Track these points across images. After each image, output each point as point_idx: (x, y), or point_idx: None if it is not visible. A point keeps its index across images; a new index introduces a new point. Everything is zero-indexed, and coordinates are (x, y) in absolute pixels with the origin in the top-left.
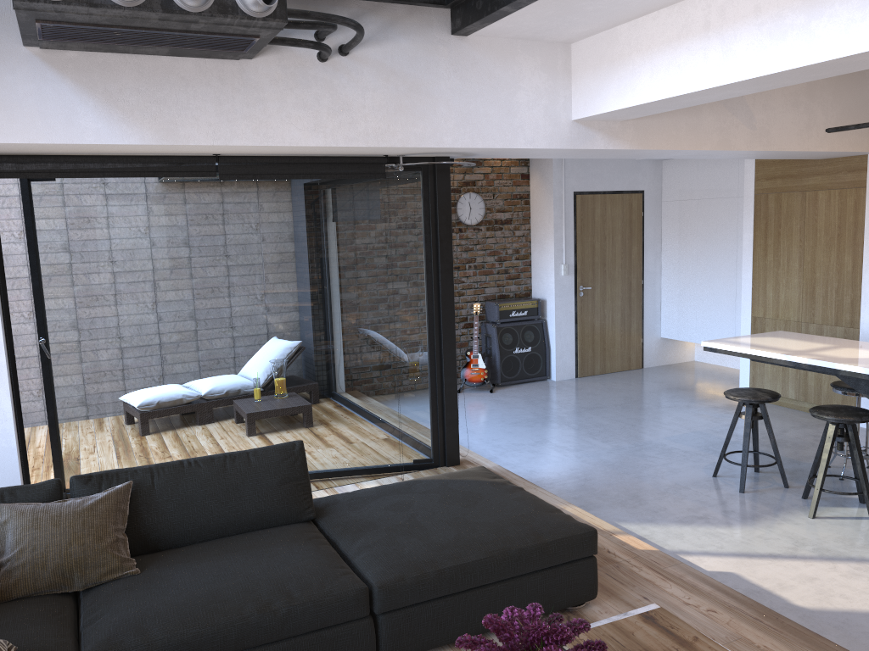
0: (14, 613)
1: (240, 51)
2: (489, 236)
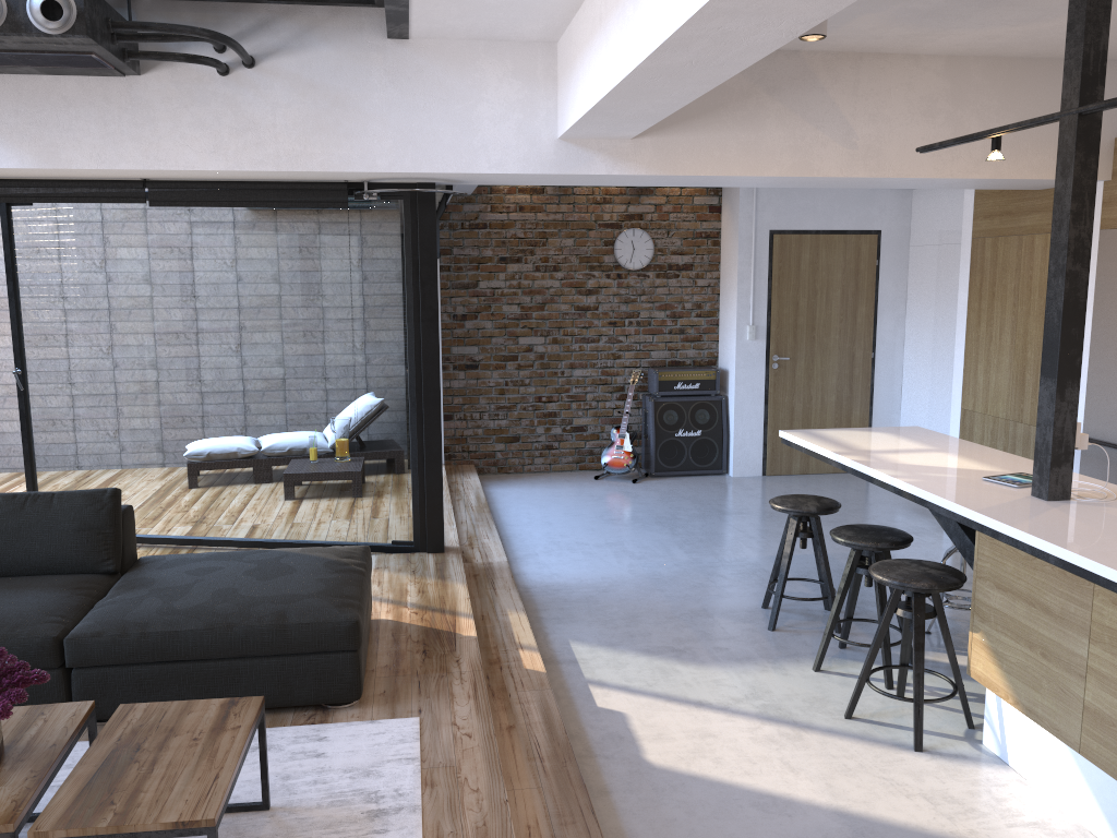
0: None
1: (105, 68)
2: (659, 285)
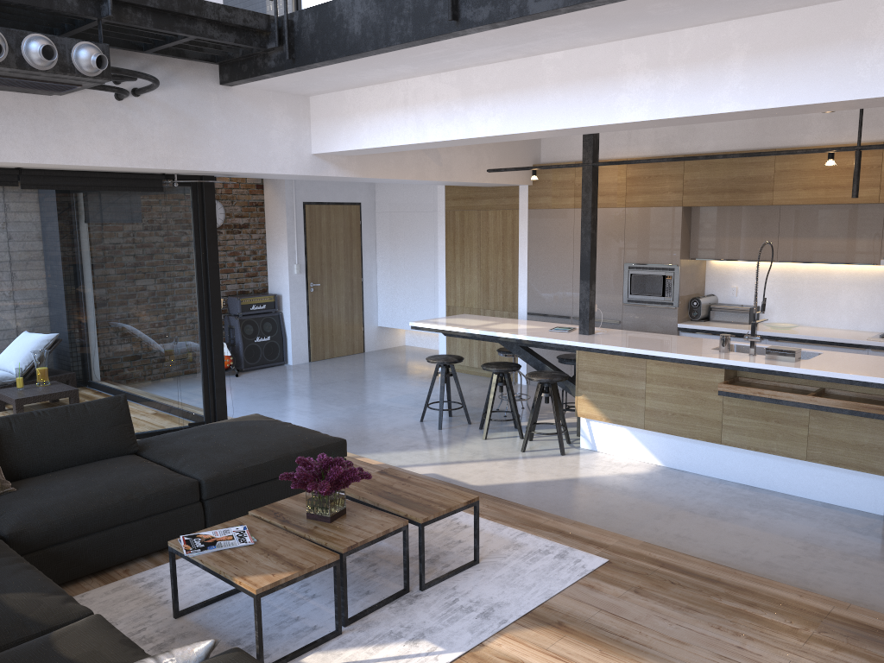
0: None
1: (58, 91)
2: (229, 239)
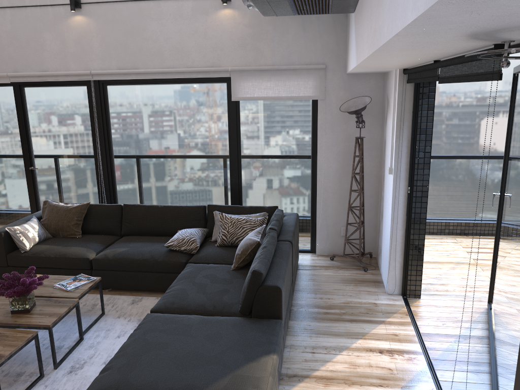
0: (228, 252)
1: None
2: None
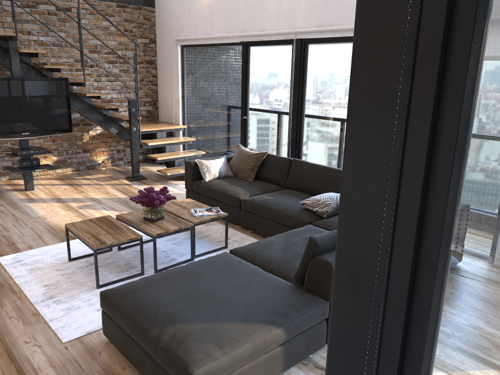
0: None
1: None
2: None
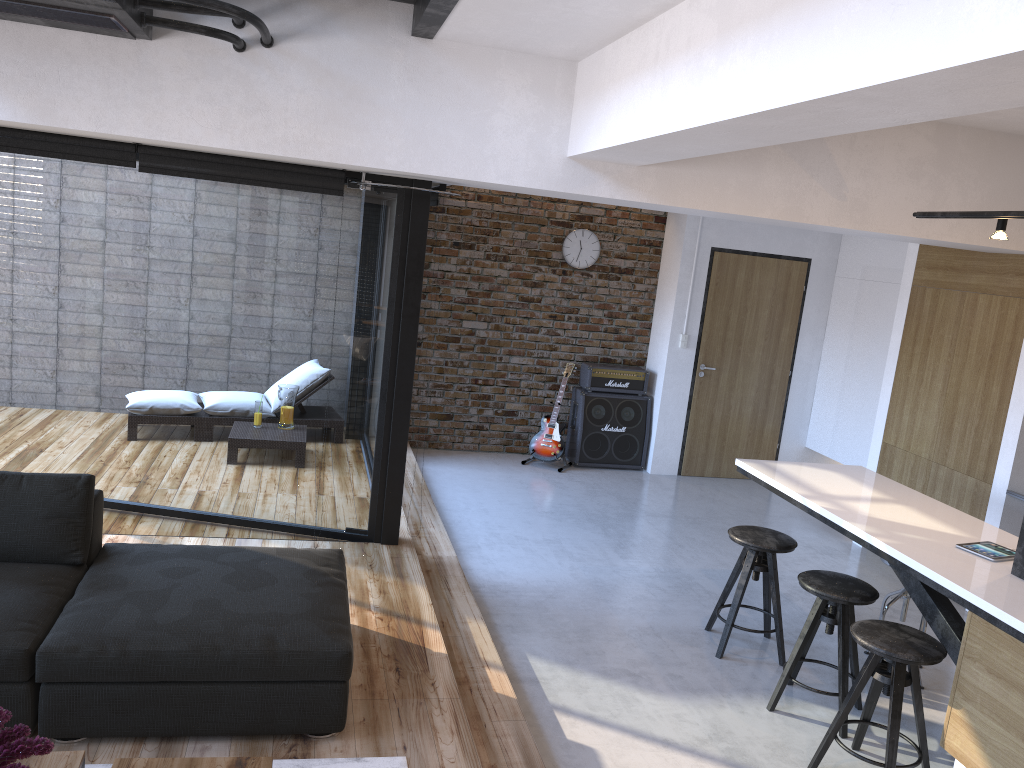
0: None
1: (119, 30)
2: (600, 285)
